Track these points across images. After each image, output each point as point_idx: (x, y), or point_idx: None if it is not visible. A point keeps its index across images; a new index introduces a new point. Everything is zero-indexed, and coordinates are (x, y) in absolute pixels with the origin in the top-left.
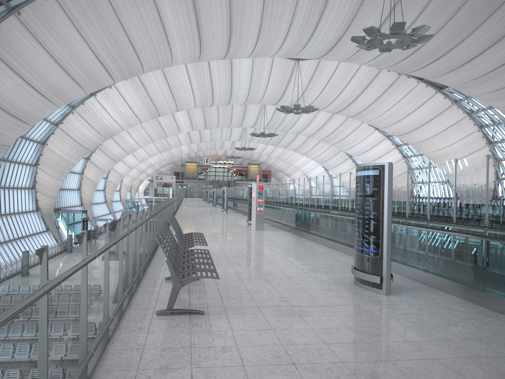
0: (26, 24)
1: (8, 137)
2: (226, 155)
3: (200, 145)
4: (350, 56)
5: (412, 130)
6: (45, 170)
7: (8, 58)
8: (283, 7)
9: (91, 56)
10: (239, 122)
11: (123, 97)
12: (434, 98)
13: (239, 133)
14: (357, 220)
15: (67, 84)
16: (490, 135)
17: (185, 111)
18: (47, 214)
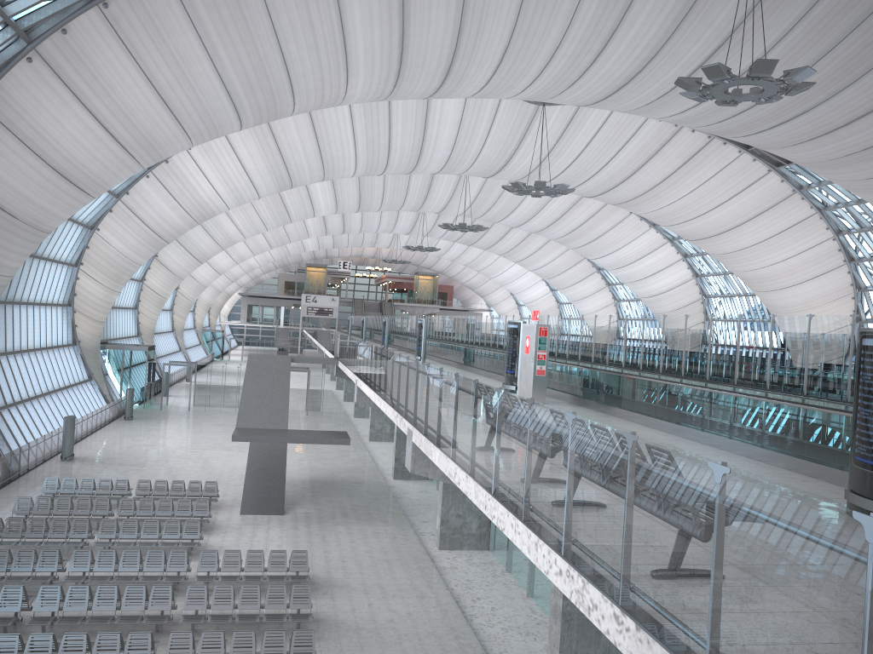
0: (115, 25)
1: (55, 218)
2: (378, 256)
3: (338, 238)
4: (644, 105)
5: (721, 232)
6: (92, 275)
7: (76, 82)
8: (550, 17)
9: (216, 83)
10: (418, 202)
11: (236, 154)
12: (765, 181)
13: (411, 221)
14: (872, 419)
15: (168, 130)
16: (853, 248)
17: (328, 180)
18: (89, 351)
